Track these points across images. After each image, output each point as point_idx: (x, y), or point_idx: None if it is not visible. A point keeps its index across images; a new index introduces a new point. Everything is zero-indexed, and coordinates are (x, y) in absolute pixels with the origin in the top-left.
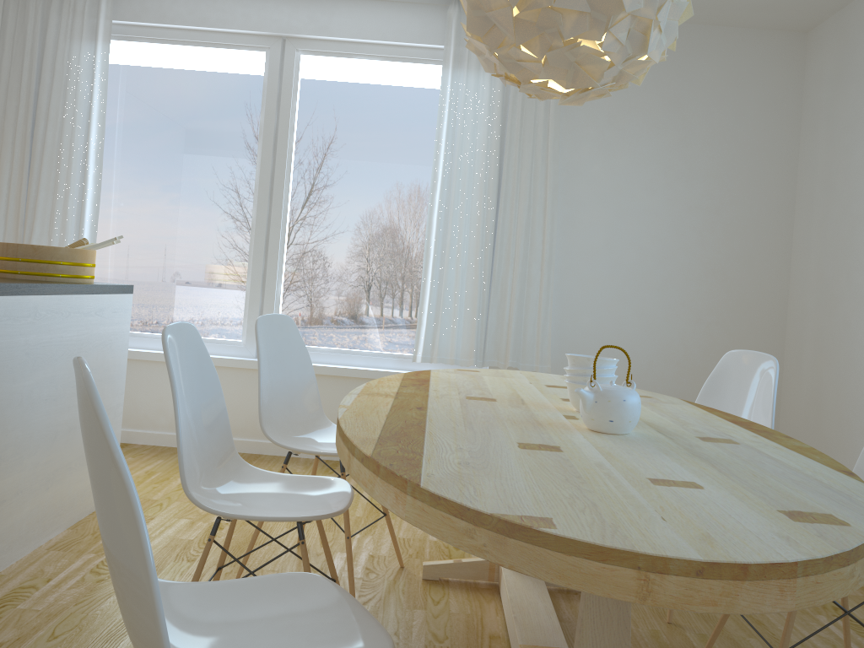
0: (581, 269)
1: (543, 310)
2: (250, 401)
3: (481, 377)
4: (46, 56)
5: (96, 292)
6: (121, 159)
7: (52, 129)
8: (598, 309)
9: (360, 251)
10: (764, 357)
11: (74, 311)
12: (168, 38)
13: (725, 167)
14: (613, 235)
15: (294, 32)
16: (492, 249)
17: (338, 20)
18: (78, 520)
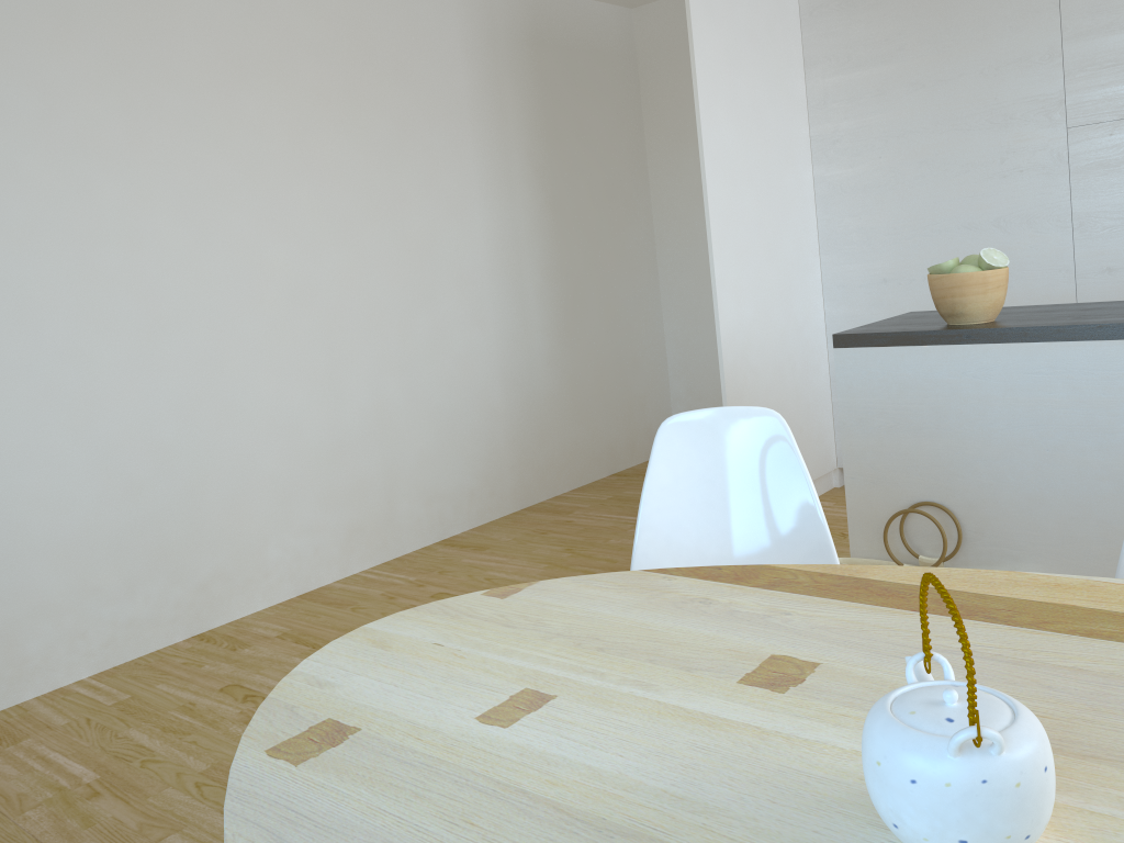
0: None
1: None
2: None
3: None
4: None
5: None
6: None
7: None
8: None
9: None
10: None
11: None
12: None
13: None
14: None
15: None
16: None
17: None
18: None
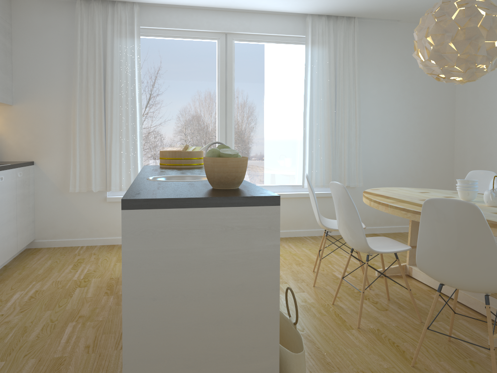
0: (371, 138)
1: (358, 158)
2: None
3: (390, 191)
4: (108, 47)
5: None
6: (147, 99)
7: (115, 86)
8: (379, 155)
9: (270, 137)
10: (488, 172)
11: None
12: (167, 35)
13: (427, 88)
14: (383, 122)
15: (233, 30)
16: (335, 132)
17: (254, 24)
18: None
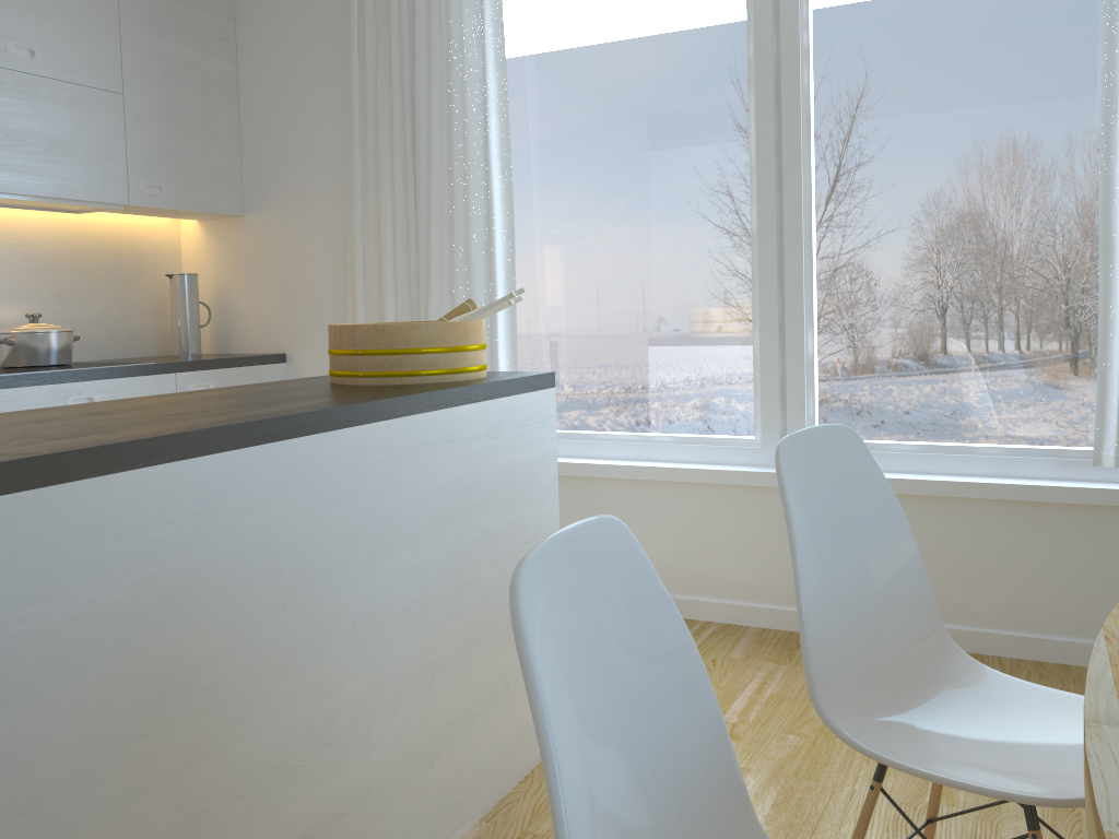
0: None
1: None
2: (778, 541)
3: None
4: (418, 25)
5: (483, 397)
6: (539, 163)
7: (438, 134)
8: None
9: (958, 260)
10: None
11: (442, 440)
12: None
13: None
14: None
15: None
16: None
17: None
18: (498, 798)
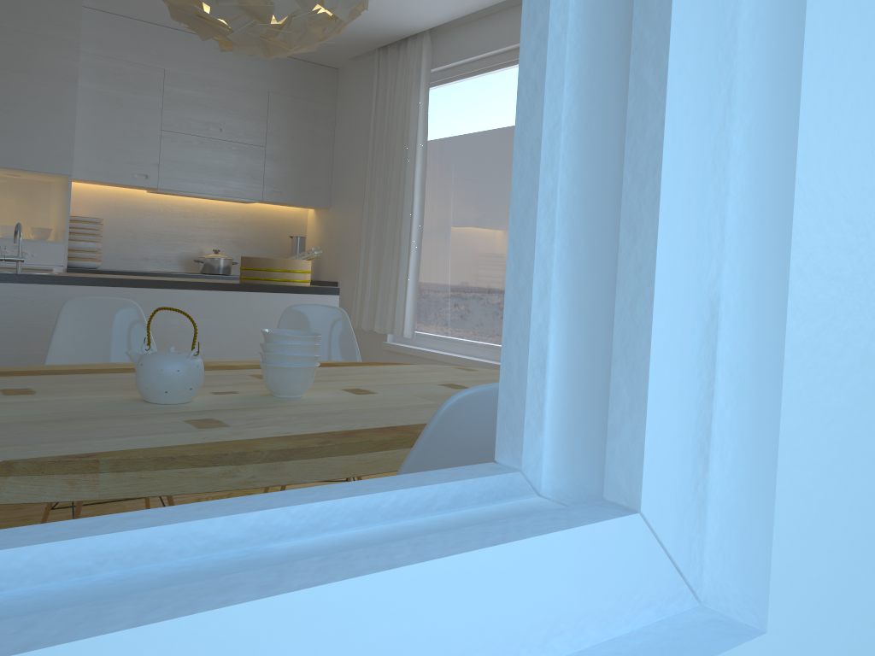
0: None
1: None
2: None
3: (426, 372)
4: (394, 112)
5: (278, 291)
6: (444, 186)
7: (396, 169)
8: None
9: None
10: None
11: (245, 304)
12: (468, 72)
13: None
14: None
15: None
16: None
17: None
18: None
